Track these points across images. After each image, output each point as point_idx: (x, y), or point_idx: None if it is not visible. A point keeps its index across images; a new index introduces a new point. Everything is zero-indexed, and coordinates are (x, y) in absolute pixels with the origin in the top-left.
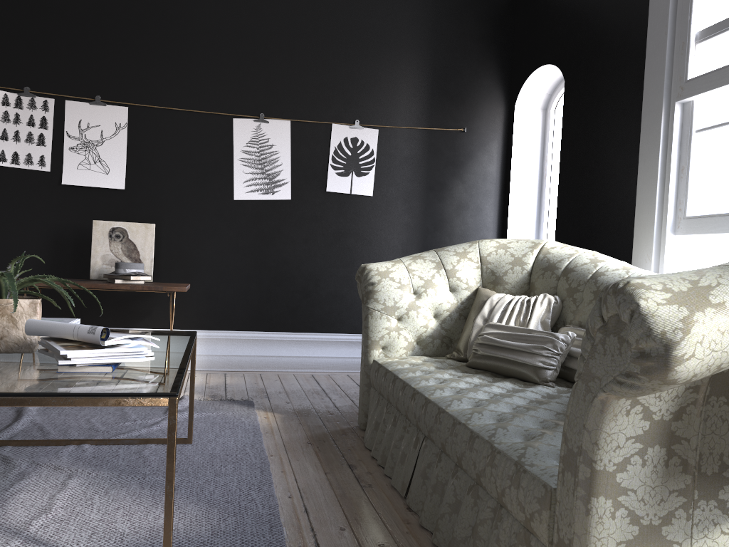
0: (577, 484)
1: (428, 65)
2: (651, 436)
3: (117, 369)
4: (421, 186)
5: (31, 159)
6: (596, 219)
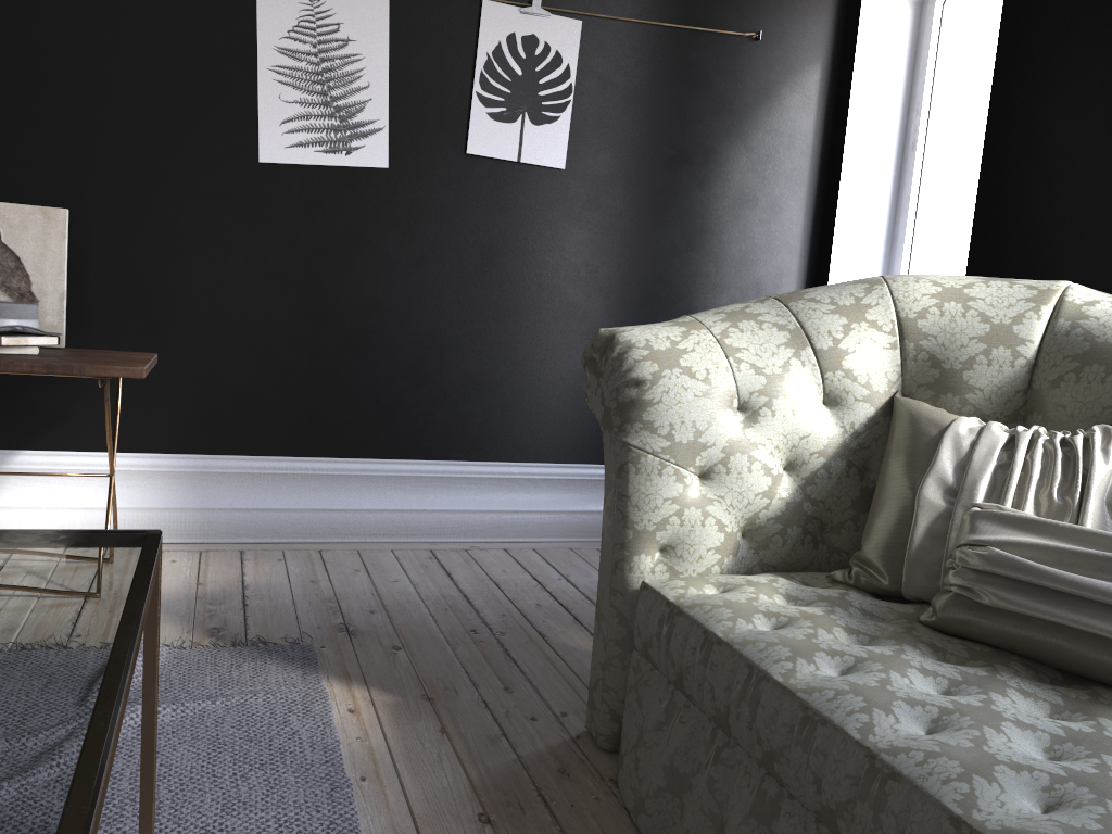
0: None
1: None
2: None
3: None
4: (664, 154)
5: None
6: (1098, 235)
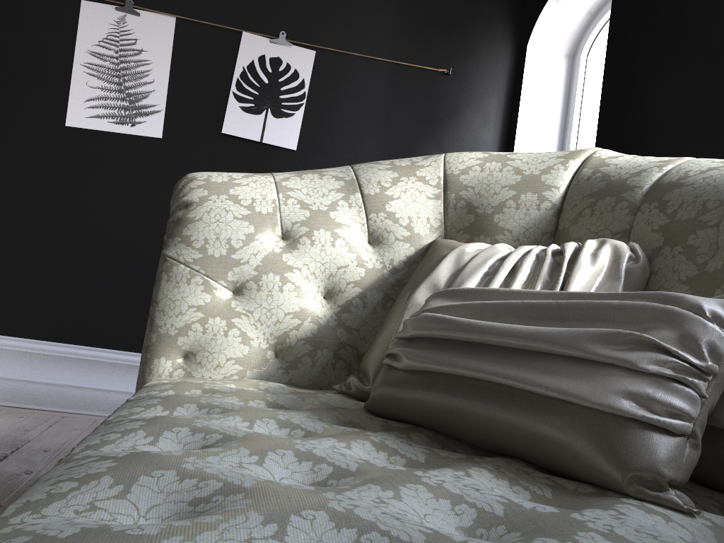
0: None
1: None
2: None
3: None
4: (375, 147)
5: None
6: None
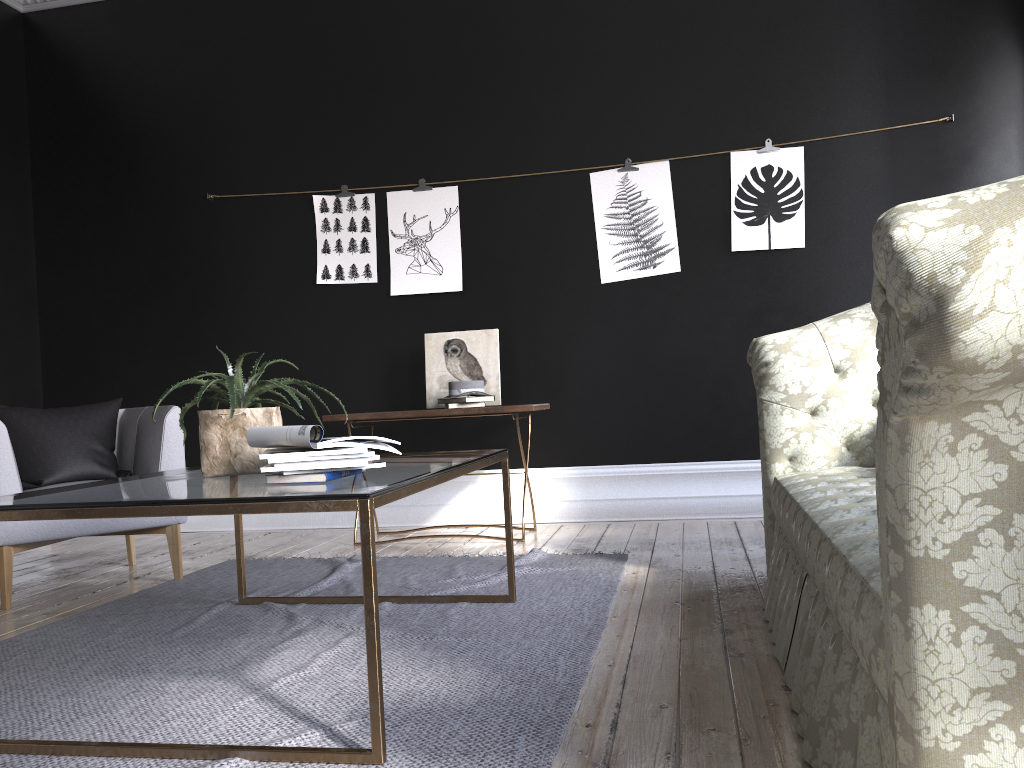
0: (889, 587)
1: (876, 31)
2: (1017, 492)
3: (339, 479)
4: None
5: (356, 270)
6: None
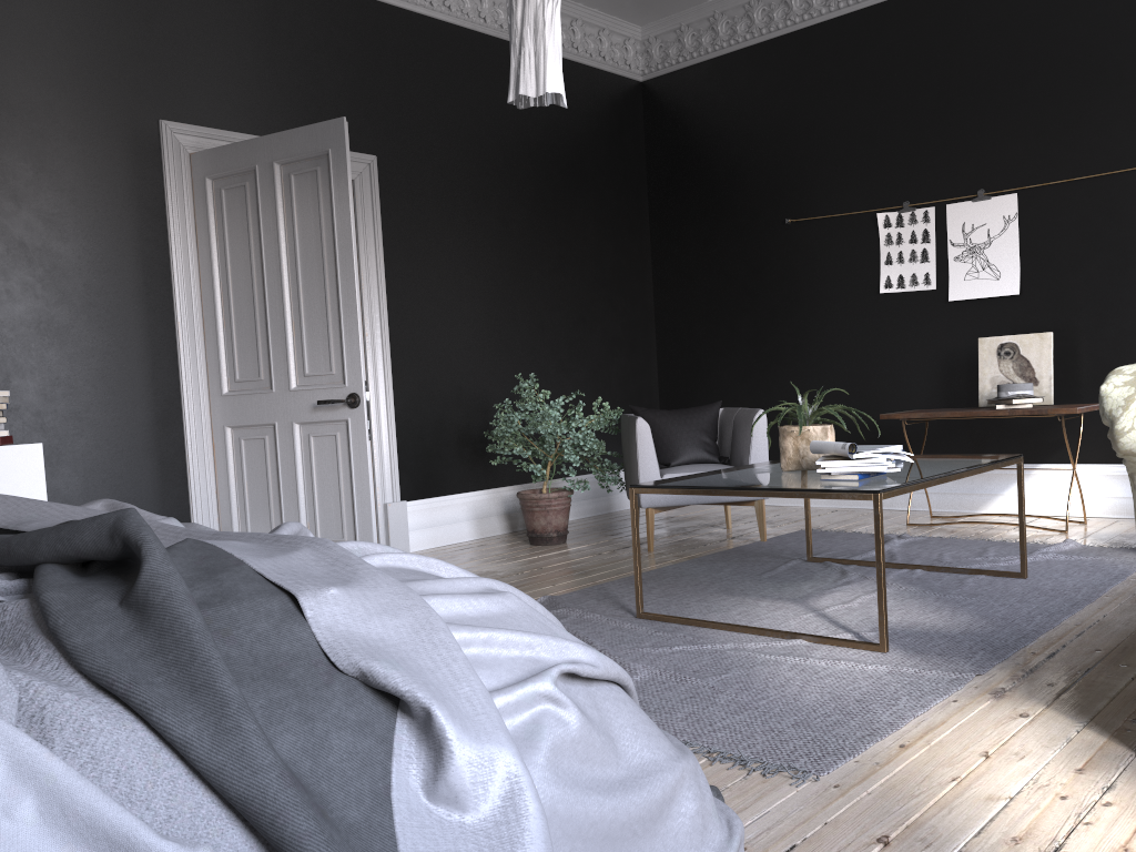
0: None
1: None
2: None
3: (868, 478)
4: None
5: (915, 279)
6: None
